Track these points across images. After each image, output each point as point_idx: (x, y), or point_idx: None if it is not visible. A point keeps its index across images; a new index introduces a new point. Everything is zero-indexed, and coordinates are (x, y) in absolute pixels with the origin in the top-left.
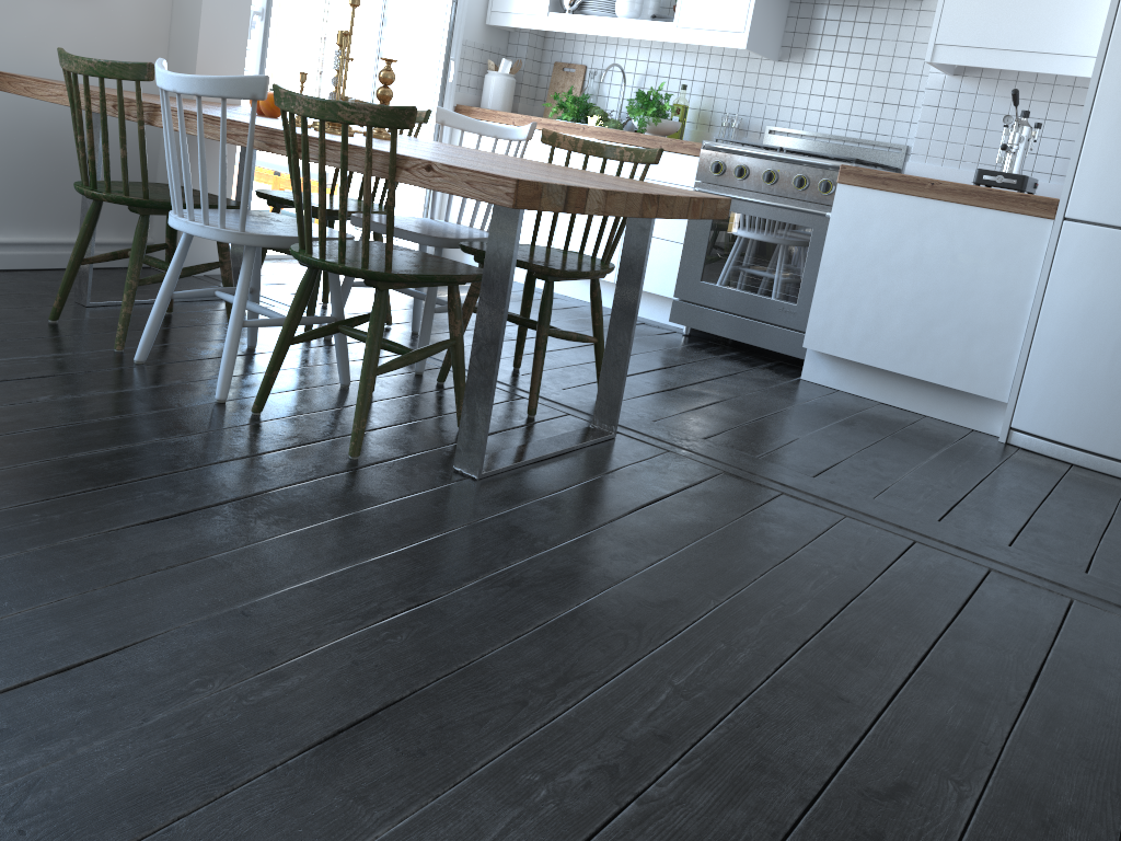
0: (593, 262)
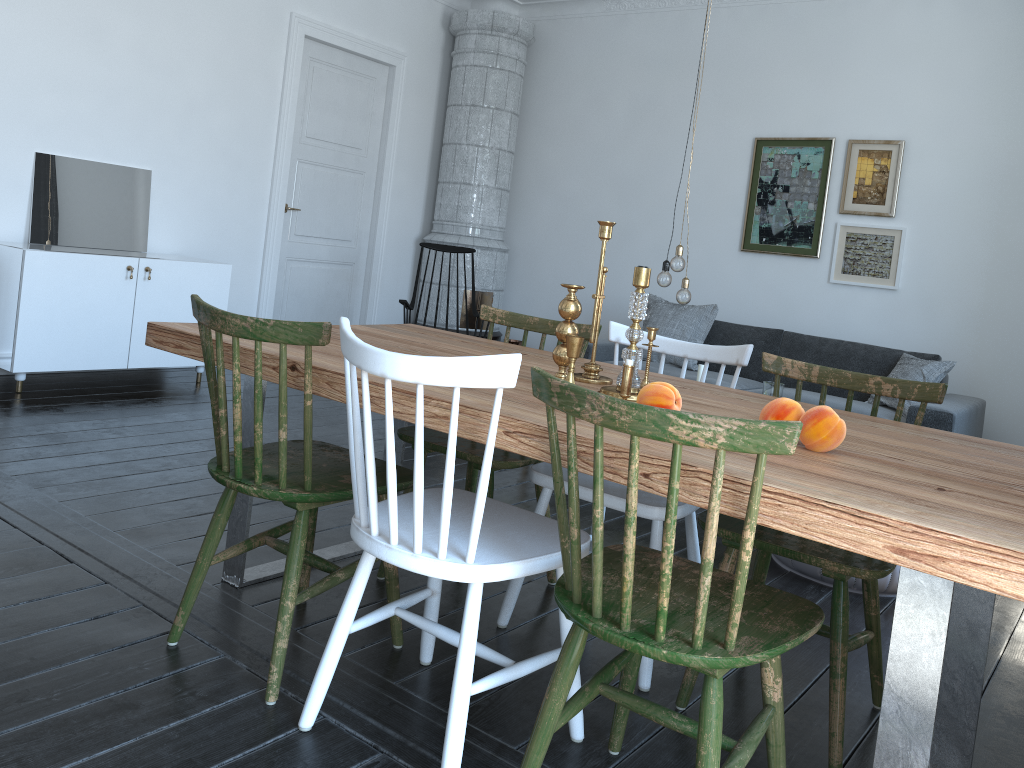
0: (242, 460)
